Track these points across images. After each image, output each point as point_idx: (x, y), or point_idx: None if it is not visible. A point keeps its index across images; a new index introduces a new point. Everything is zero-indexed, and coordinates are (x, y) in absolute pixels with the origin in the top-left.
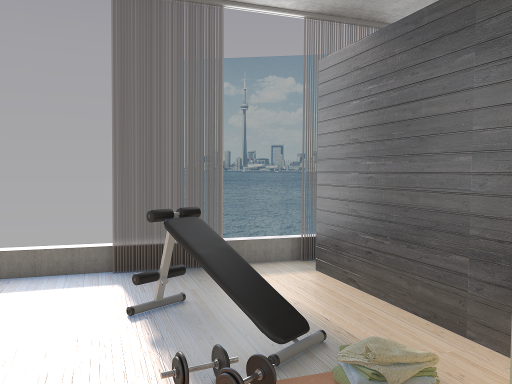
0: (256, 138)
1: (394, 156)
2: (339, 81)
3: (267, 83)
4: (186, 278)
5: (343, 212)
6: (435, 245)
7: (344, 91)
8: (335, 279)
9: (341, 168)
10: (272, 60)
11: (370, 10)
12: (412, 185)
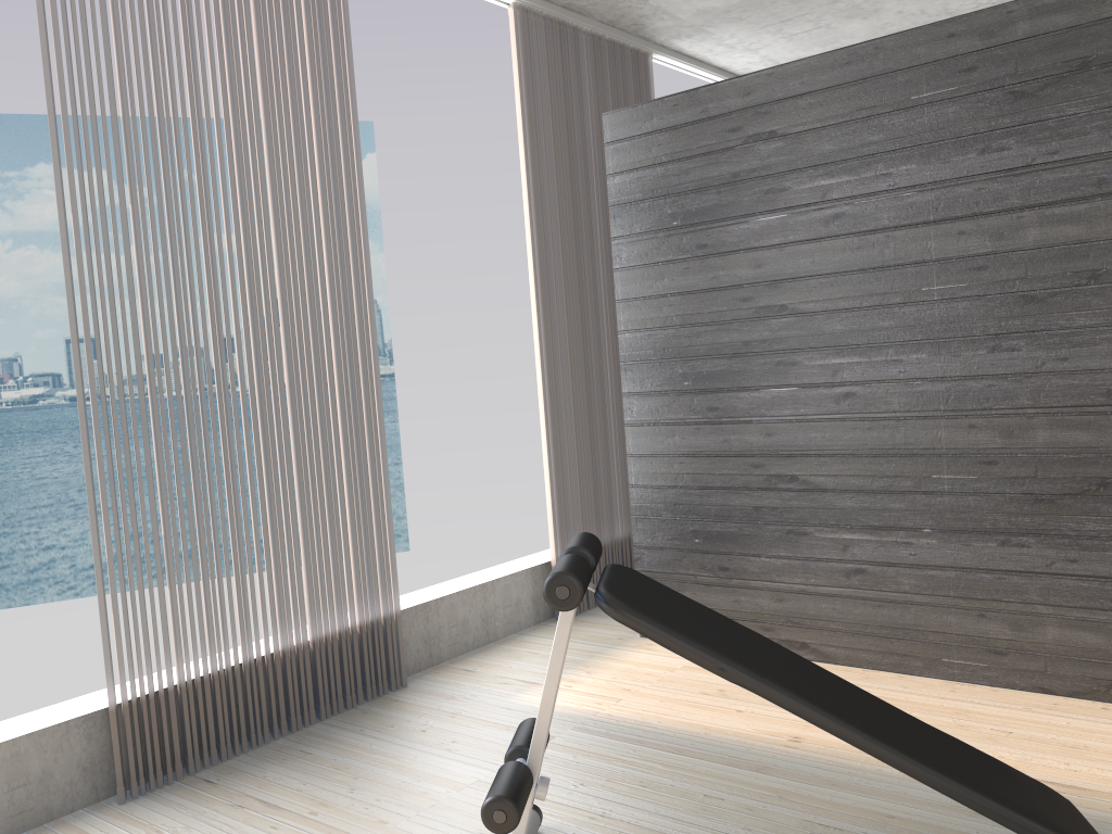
0: (20, 324)
1: (932, 342)
2: (696, 166)
3: (35, 183)
4: (390, 752)
5: (743, 485)
6: (1098, 532)
7: (719, 191)
8: None
9: (727, 380)
10: (42, 124)
11: (656, 5)
12: (1005, 403)
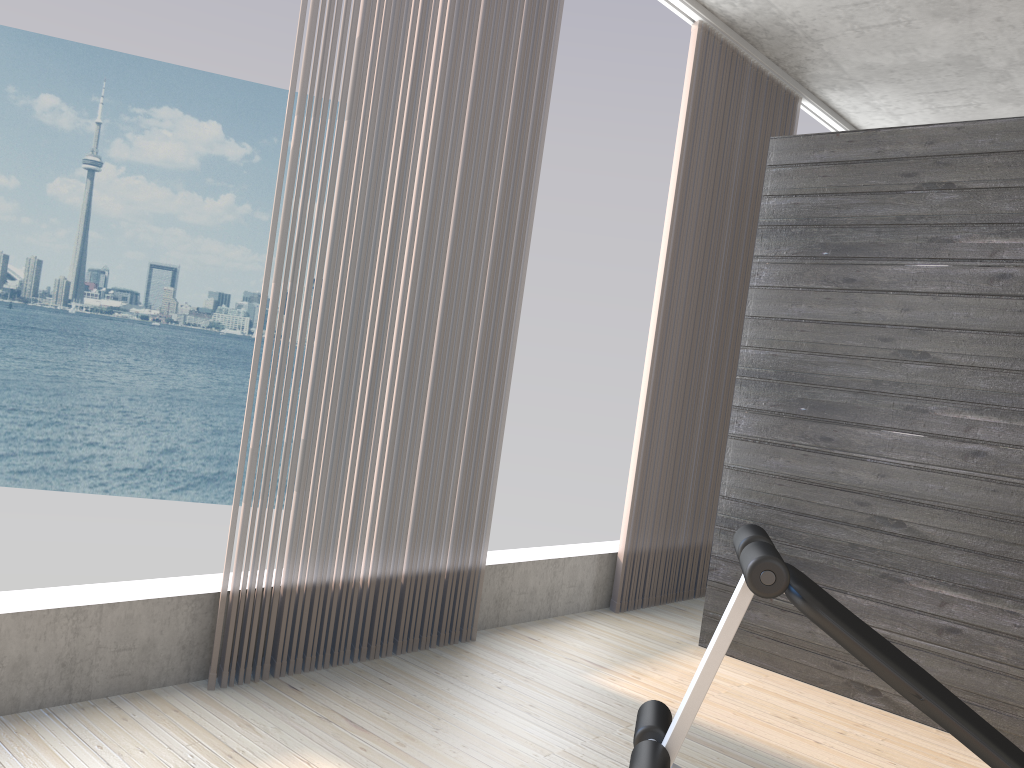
0: (115, 242)
1: None
2: (859, 203)
3: (157, 122)
4: (468, 700)
5: (843, 519)
6: None
7: (879, 231)
8: (791, 678)
9: (847, 414)
10: (175, 73)
11: (828, 51)
12: None
